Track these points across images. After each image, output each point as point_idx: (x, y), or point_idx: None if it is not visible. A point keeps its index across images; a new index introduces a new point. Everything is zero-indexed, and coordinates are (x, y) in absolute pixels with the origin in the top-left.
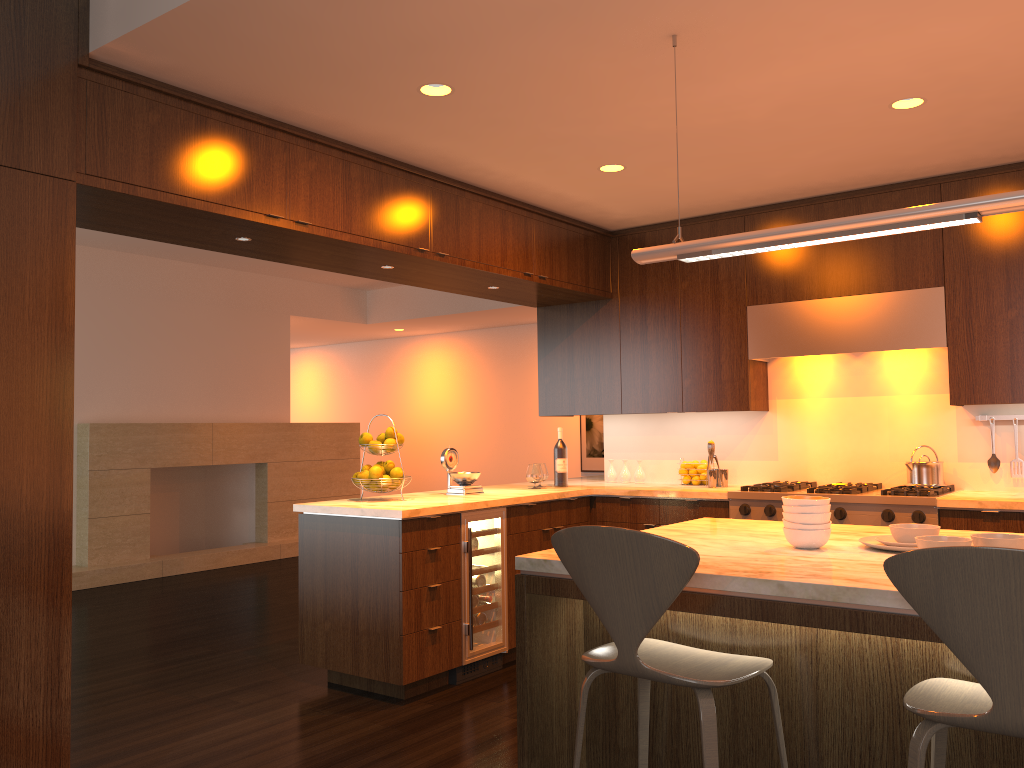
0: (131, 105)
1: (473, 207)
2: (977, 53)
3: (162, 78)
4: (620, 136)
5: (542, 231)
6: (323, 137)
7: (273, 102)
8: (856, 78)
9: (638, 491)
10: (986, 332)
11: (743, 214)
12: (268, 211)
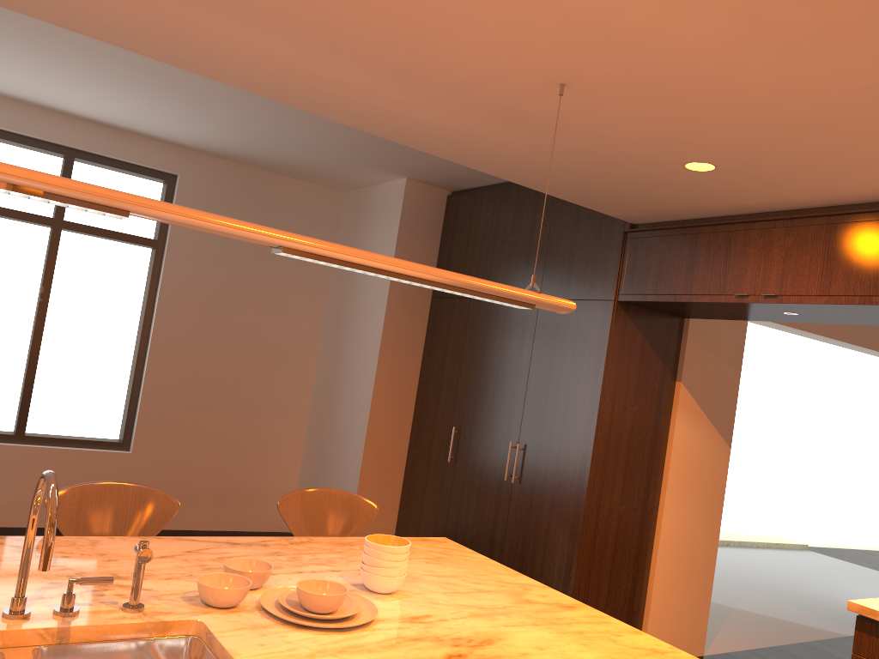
0: (651, 244)
1: None
2: None
3: (669, 219)
4: None
5: None
6: (812, 209)
7: (720, 207)
8: None
9: None
10: None
11: None
12: (738, 291)
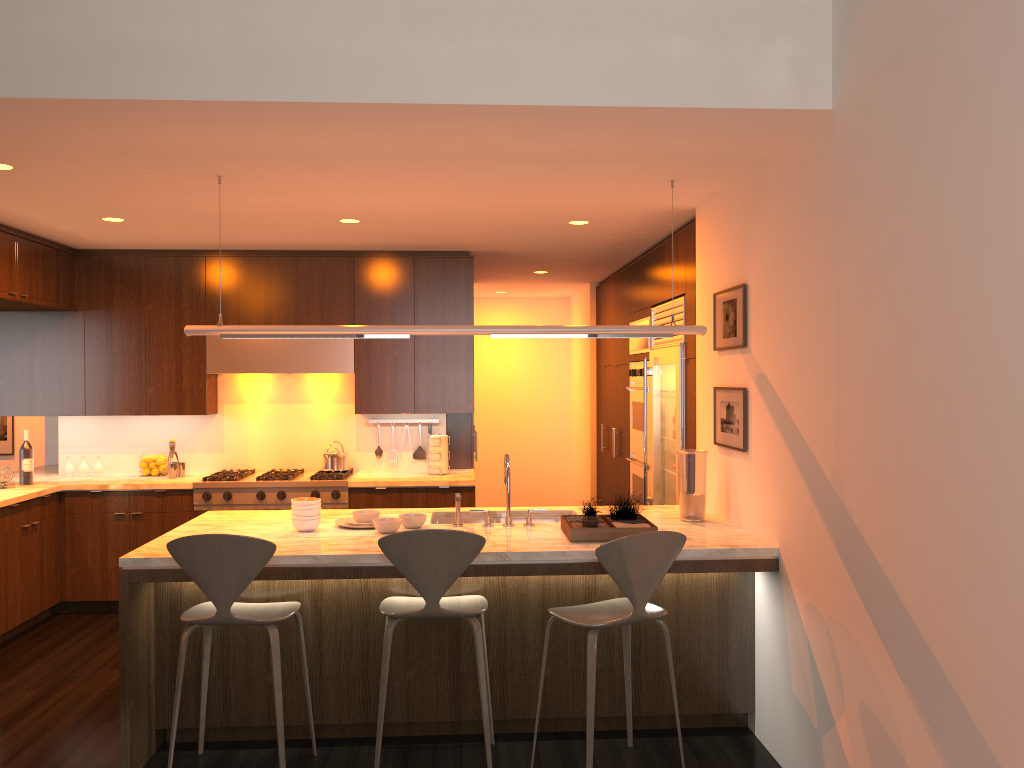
0: None
1: None
2: (398, 210)
3: None
4: (137, 207)
5: (24, 253)
6: None
7: None
8: (325, 208)
9: (110, 485)
10: (379, 364)
11: (205, 255)
12: None
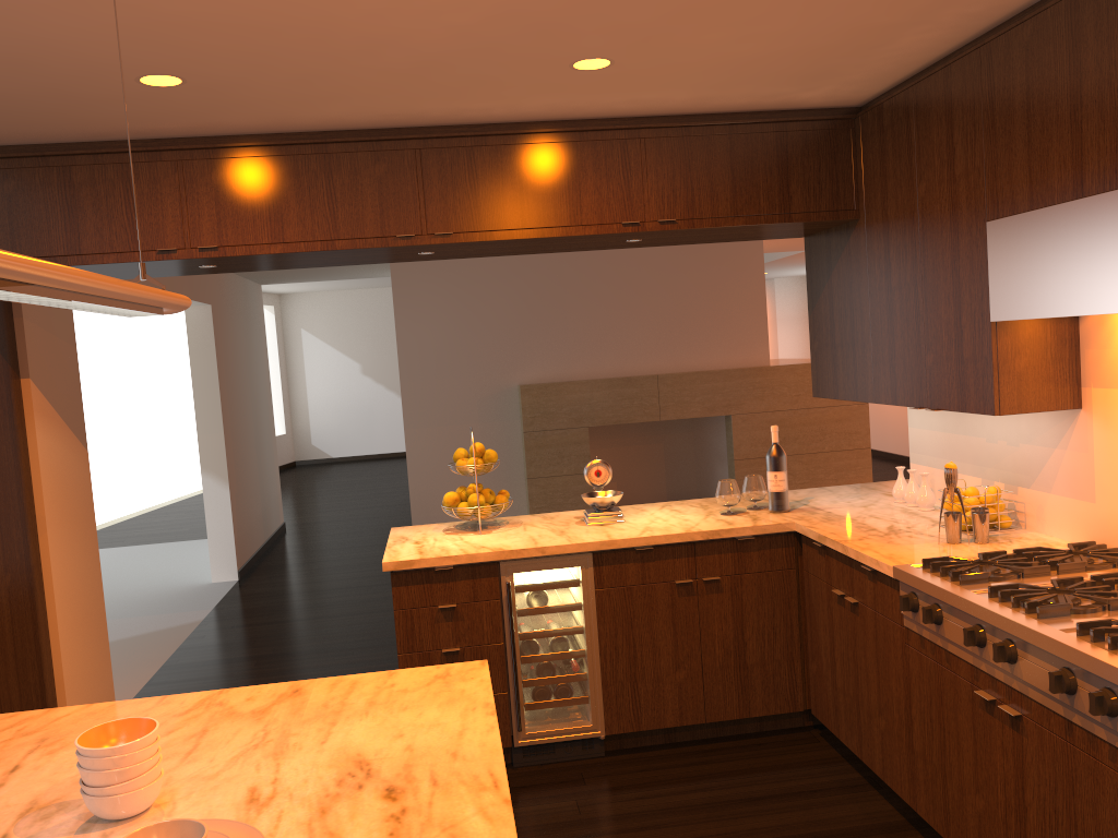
0: None
1: (506, 154)
2: None
3: (12, 143)
4: (471, 40)
5: (665, 151)
6: (237, 137)
7: (117, 130)
8: None
9: (825, 538)
10: None
11: (978, 44)
12: (160, 246)
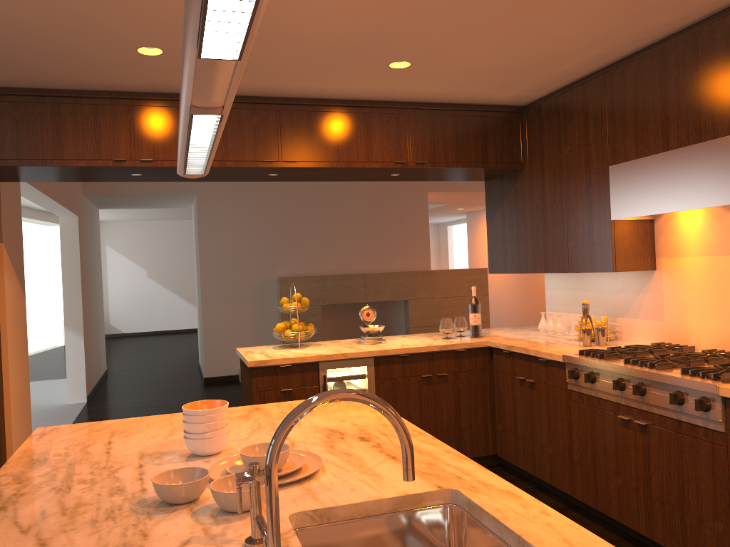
0: (1, 109)
1: (329, 117)
2: None
3: (22, 86)
4: (344, 42)
5: (420, 122)
6: (167, 94)
7: (96, 83)
8: None
9: (512, 347)
10: None
11: (604, 71)
12: (115, 157)
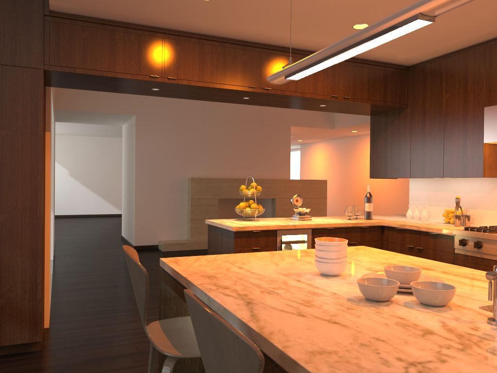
0: (73, 30)
1: (292, 60)
2: None
3: (89, 15)
4: (341, 5)
5: (347, 70)
6: (187, 32)
7: (145, 18)
8: None
9: (404, 225)
10: None
11: (484, 45)
12: (151, 74)
